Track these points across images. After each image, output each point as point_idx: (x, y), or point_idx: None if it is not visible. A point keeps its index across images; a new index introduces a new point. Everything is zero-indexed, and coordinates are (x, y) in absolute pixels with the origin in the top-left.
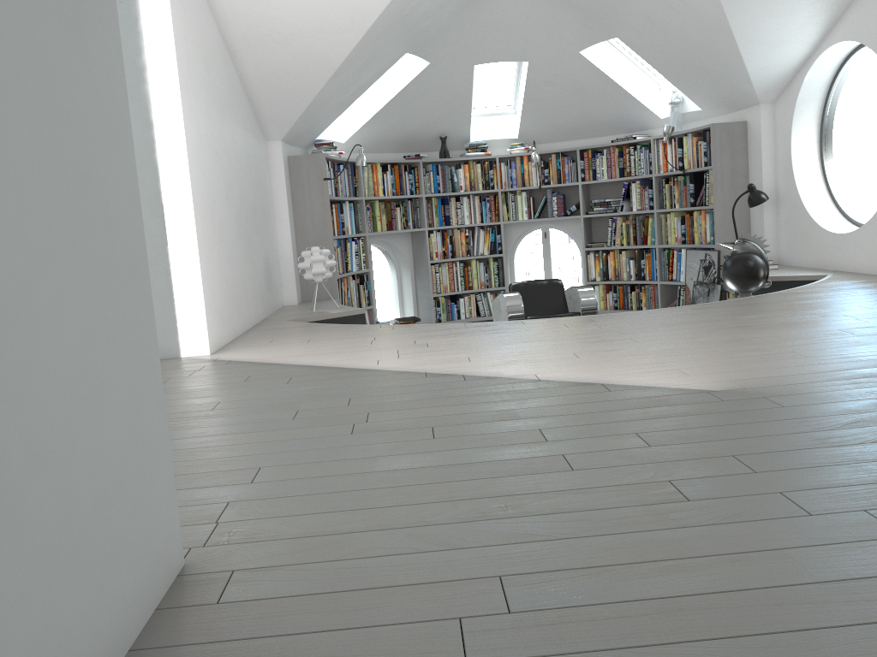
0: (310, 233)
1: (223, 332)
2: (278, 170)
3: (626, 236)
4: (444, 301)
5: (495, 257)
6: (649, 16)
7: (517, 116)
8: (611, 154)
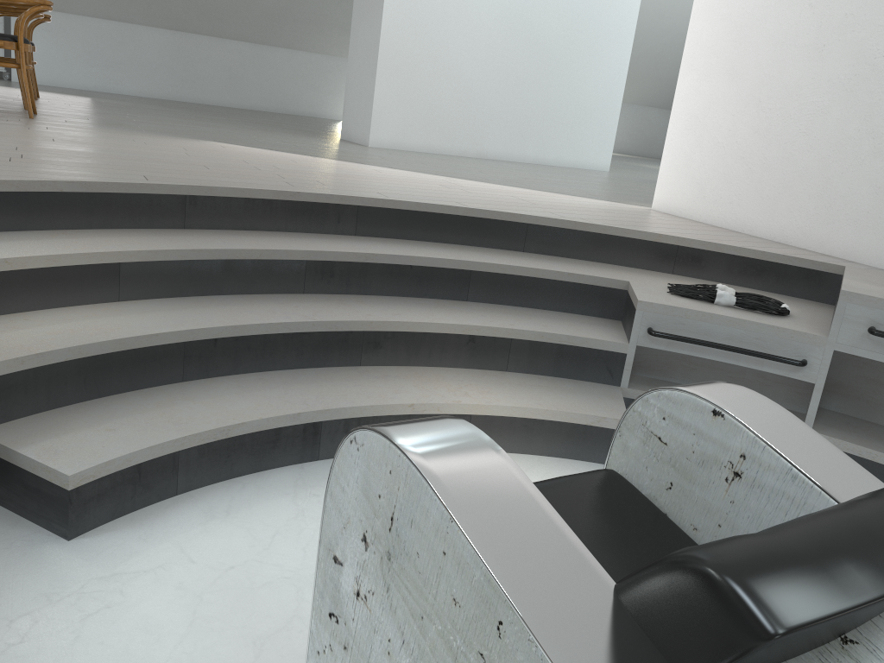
0: None
1: (699, 206)
2: None
3: None
4: None
5: None
6: None
7: None
8: None
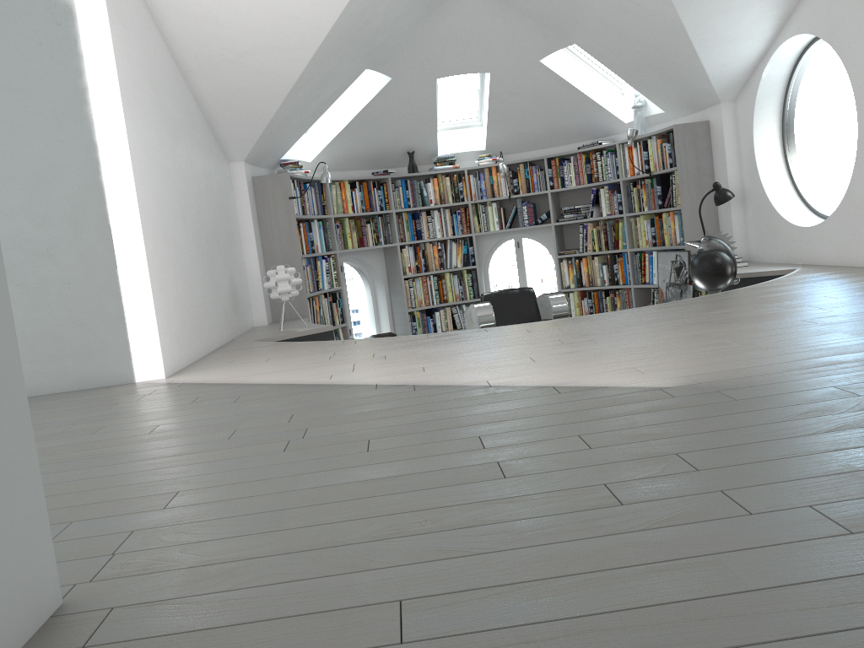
0: (278, 253)
1: (181, 355)
2: (242, 191)
3: (597, 242)
4: (420, 315)
5: (469, 269)
6: (604, 20)
7: (484, 128)
8: (578, 161)
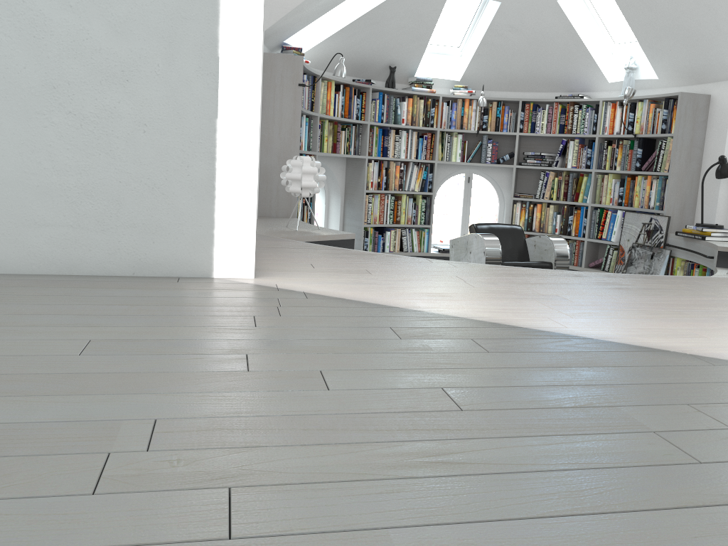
0: (275, 142)
1: None
2: None
3: (556, 191)
4: (373, 232)
5: (420, 194)
6: None
7: (464, 59)
8: (554, 110)
